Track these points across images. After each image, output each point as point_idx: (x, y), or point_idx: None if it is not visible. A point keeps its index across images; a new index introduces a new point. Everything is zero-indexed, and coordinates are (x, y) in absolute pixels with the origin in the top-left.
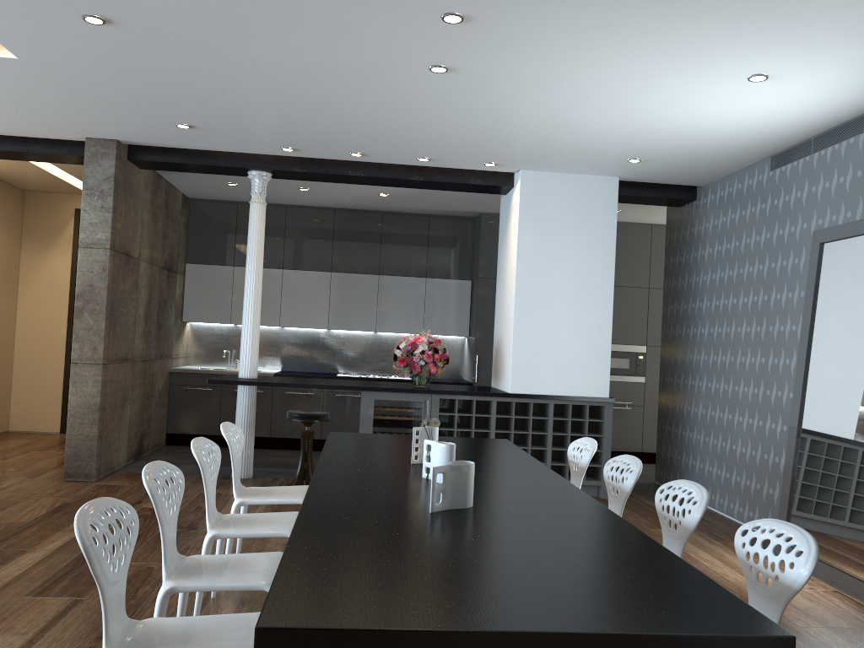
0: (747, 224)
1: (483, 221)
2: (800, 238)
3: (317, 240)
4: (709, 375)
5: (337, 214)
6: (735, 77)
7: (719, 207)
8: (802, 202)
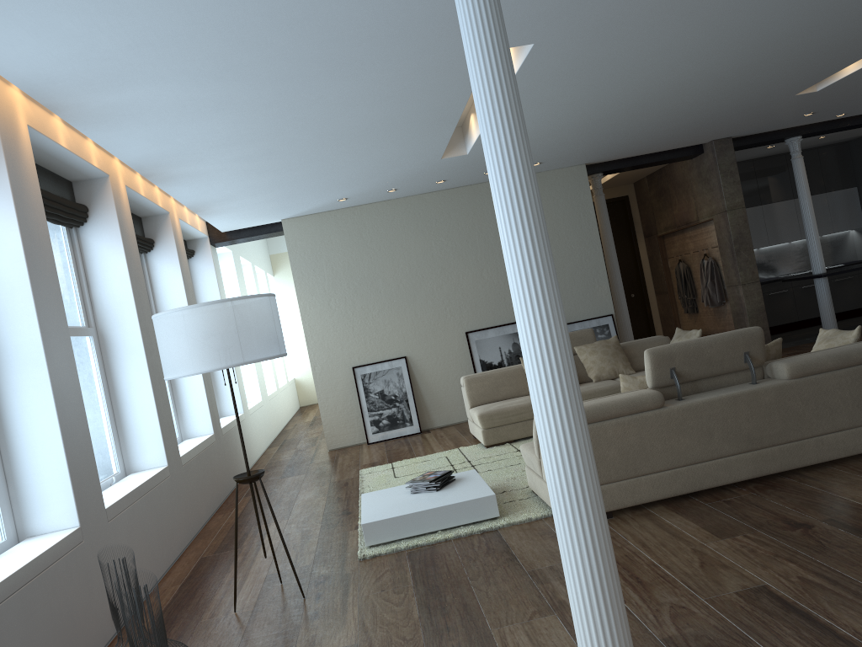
0: None
1: None
2: None
3: (746, 185)
4: None
5: (755, 163)
6: None
7: None
8: None
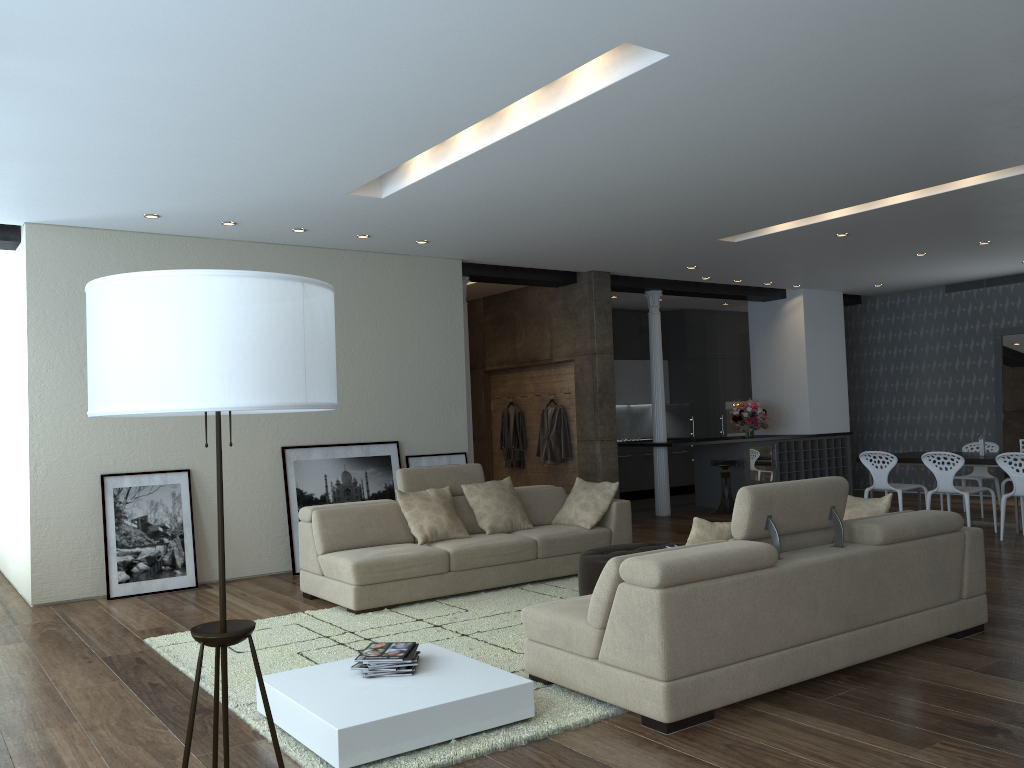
0: (924, 322)
1: (686, 315)
2: (979, 332)
3: None
4: (892, 412)
5: None
6: (1019, 261)
7: (890, 310)
8: (979, 313)
